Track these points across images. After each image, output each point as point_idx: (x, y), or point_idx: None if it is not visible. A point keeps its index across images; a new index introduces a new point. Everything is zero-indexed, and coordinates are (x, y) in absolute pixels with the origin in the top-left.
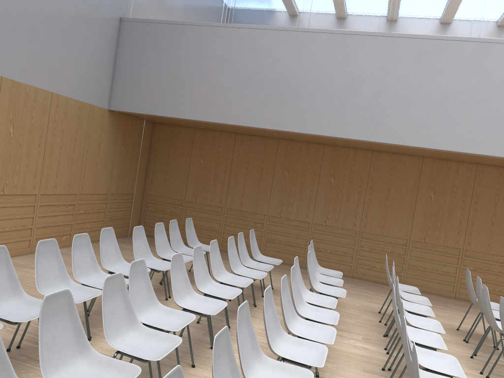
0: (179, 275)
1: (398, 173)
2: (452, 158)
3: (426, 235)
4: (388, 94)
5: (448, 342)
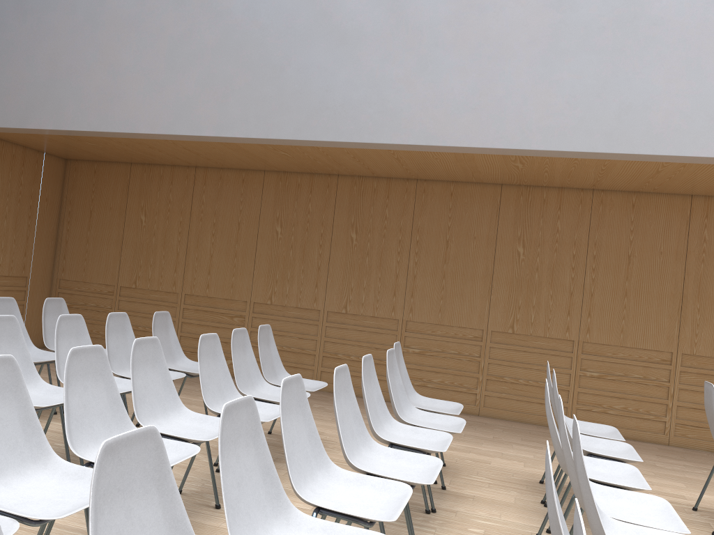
0: None
1: (461, 215)
2: (545, 181)
3: (515, 319)
4: (405, 57)
5: (504, 508)
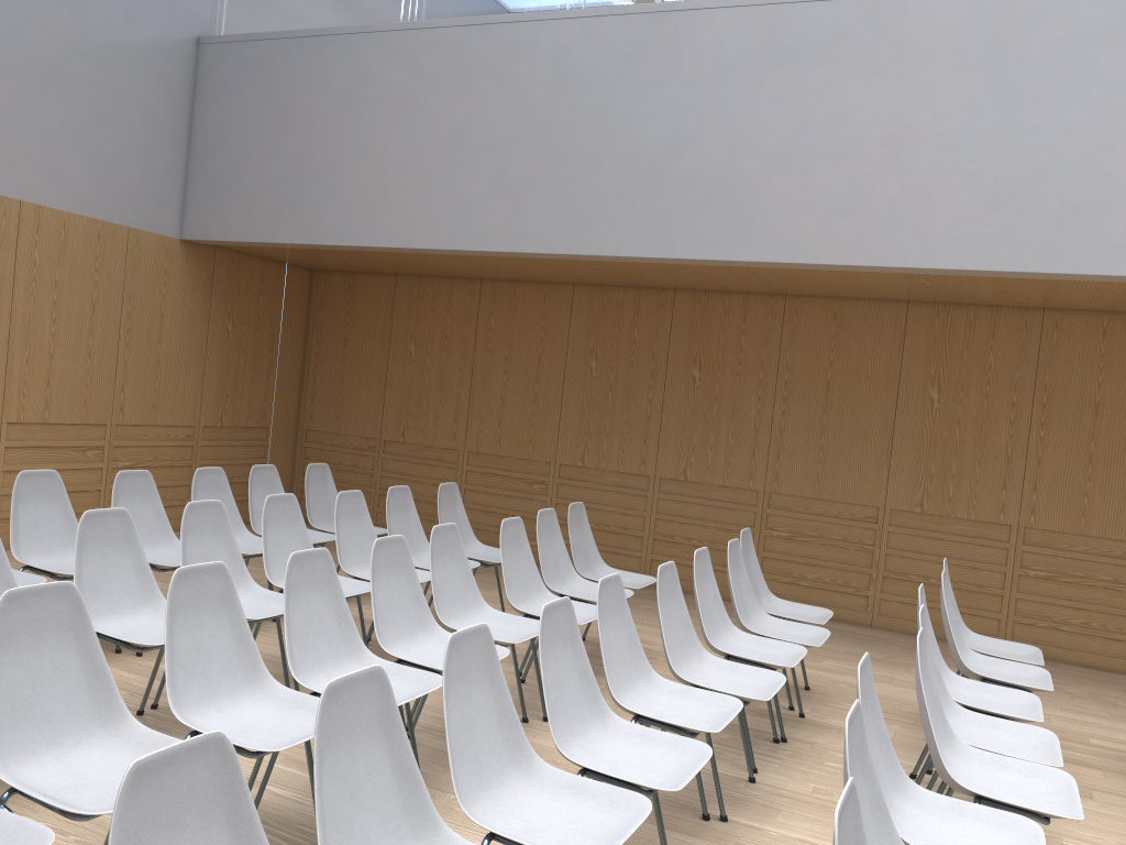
0: (121, 562)
1: (849, 346)
2: (970, 298)
3: (925, 493)
4: (762, 143)
5: None
